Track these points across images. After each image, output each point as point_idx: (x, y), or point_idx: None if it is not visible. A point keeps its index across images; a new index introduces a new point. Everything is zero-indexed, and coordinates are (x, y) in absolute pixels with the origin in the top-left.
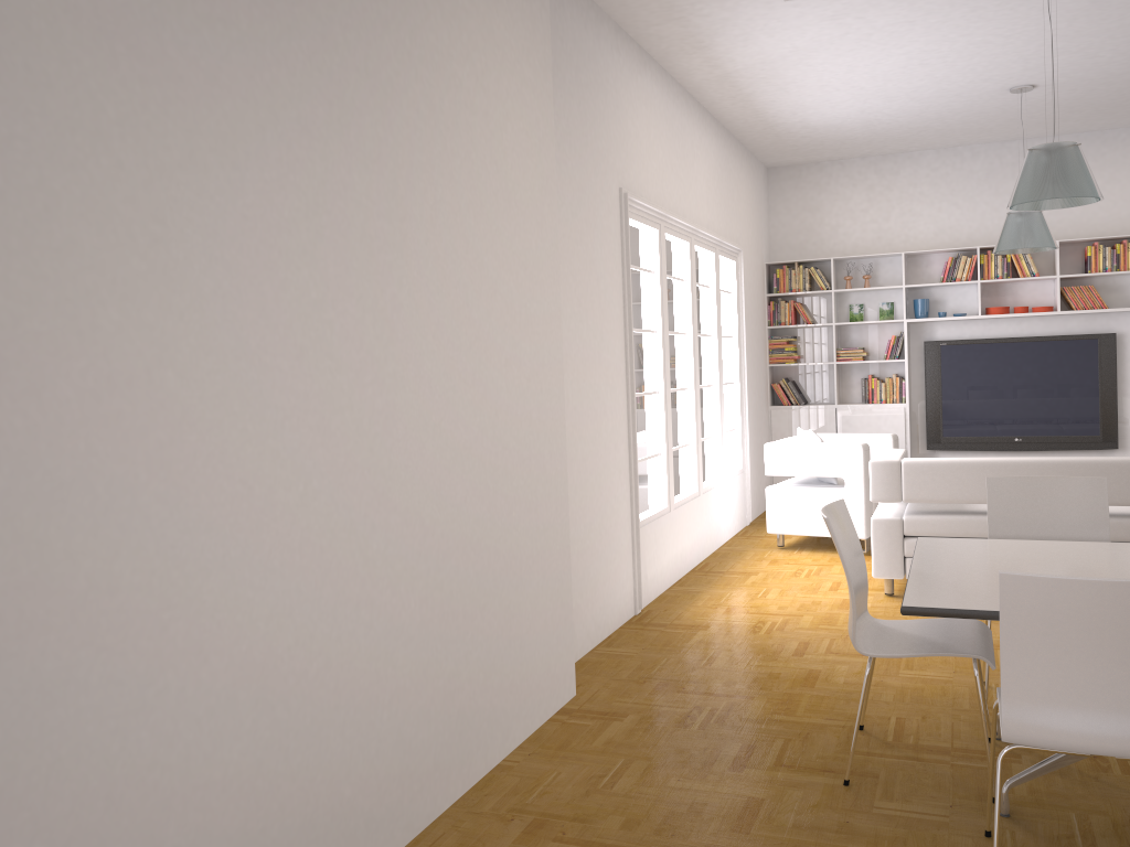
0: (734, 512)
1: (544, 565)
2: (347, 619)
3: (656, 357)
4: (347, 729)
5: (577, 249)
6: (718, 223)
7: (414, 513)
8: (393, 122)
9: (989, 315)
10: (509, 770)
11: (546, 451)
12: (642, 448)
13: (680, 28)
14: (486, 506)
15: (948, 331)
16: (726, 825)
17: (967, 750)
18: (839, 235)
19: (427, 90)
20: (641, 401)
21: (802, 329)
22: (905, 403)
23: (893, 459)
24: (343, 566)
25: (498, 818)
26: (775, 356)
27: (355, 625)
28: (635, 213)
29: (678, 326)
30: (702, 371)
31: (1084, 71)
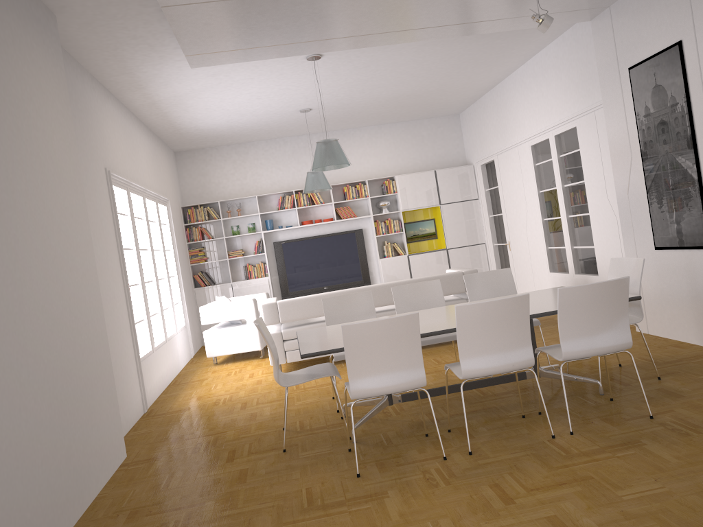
0: (185, 350)
1: (103, 383)
2: (16, 417)
3: (134, 264)
4: (24, 480)
5: (89, 204)
6: (155, 185)
7: (39, 356)
8: (2, 138)
9: (304, 225)
10: (104, 497)
11: (95, 318)
12: (134, 317)
13: (129, 77)
14: (71, 351)
15: (284, 235)
16: (234, 482)
17: (333, 424)
18: (220, 188)
19: (15, 119)
20: (130, 290)
21: (207, 242)
22: (268, 276)
23: (273, 301)
24: (10, 387)
25: (109, 518)
26: (193, 259)
27: (20, 421)
28: (114, 182)
29: (142, 245)
30: (158, 270)
31: (332, 102)
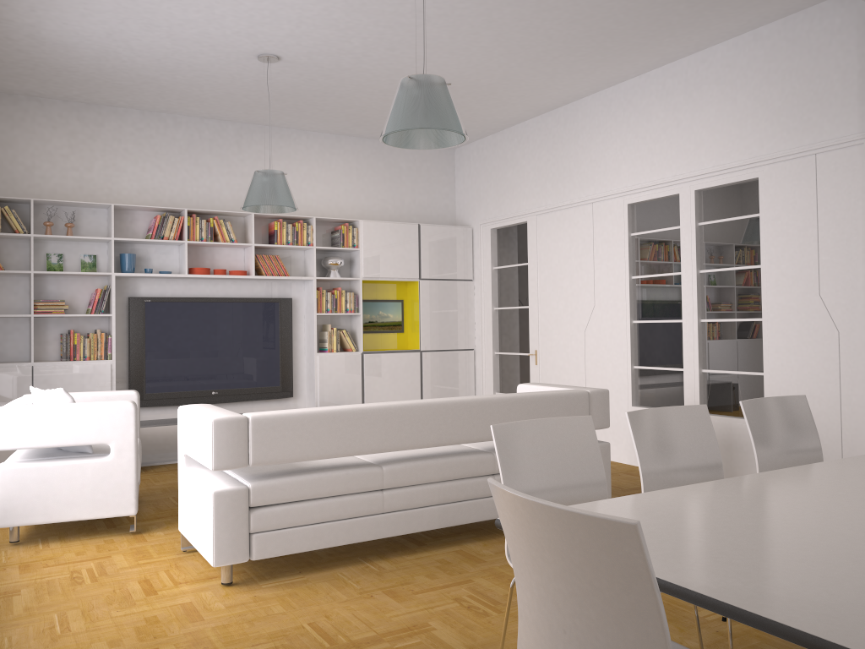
0: None
1: None
2: None
3: None
4: None
5: None
6: None
7: None
8: None
9: (195, 275)
10: None
11: None
12: None
13: None
14: None
15: (151, 288)
16: None
17: None
18: (35, 177)
19: None
20: None
21: None
22: (111, 359)
23: (238, 415)
24: None
25: None
26: None
27: None
28: None
29: None
30: None
31: (326, 55)
